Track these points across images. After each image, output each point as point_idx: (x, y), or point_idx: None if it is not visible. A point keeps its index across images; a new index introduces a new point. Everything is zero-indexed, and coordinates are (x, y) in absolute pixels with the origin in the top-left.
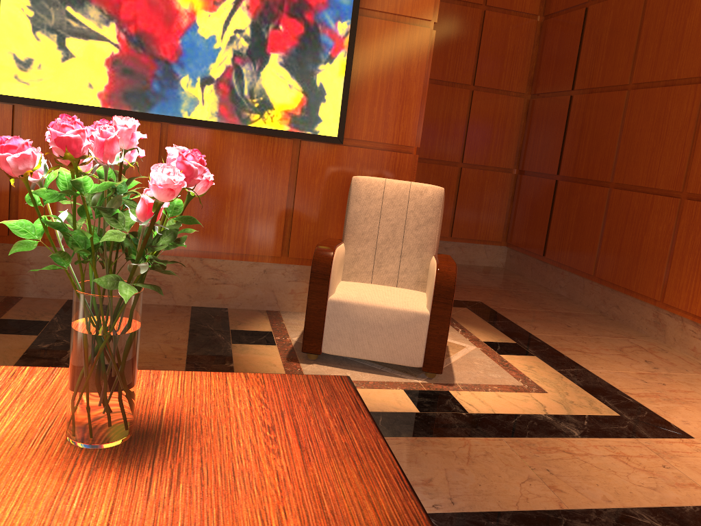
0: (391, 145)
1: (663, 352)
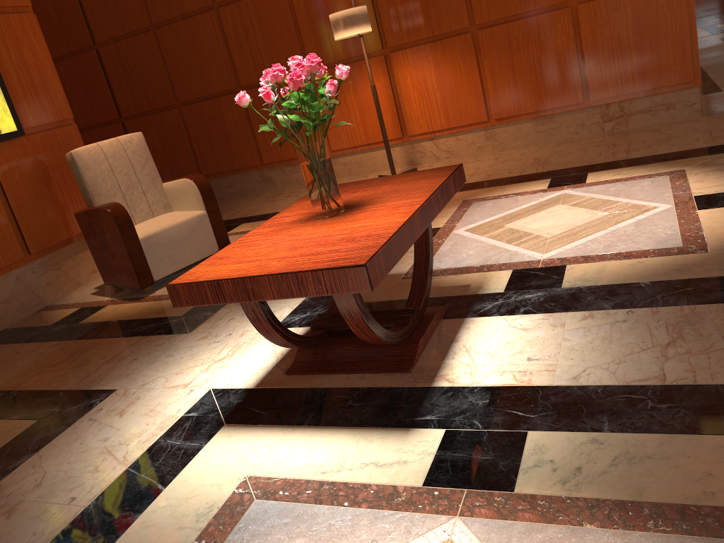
0: (55, 123)
1: (285, 191)
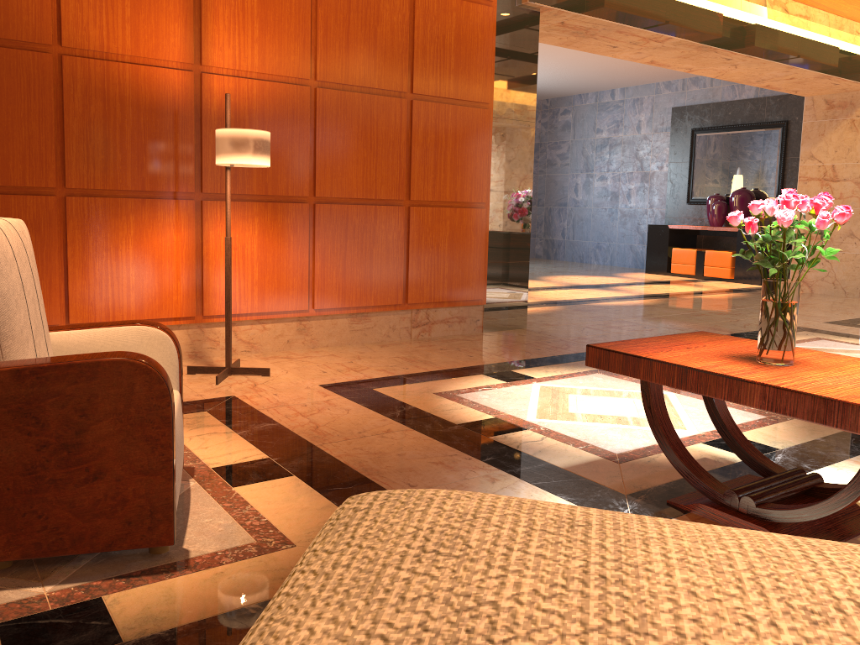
0: None
1: None
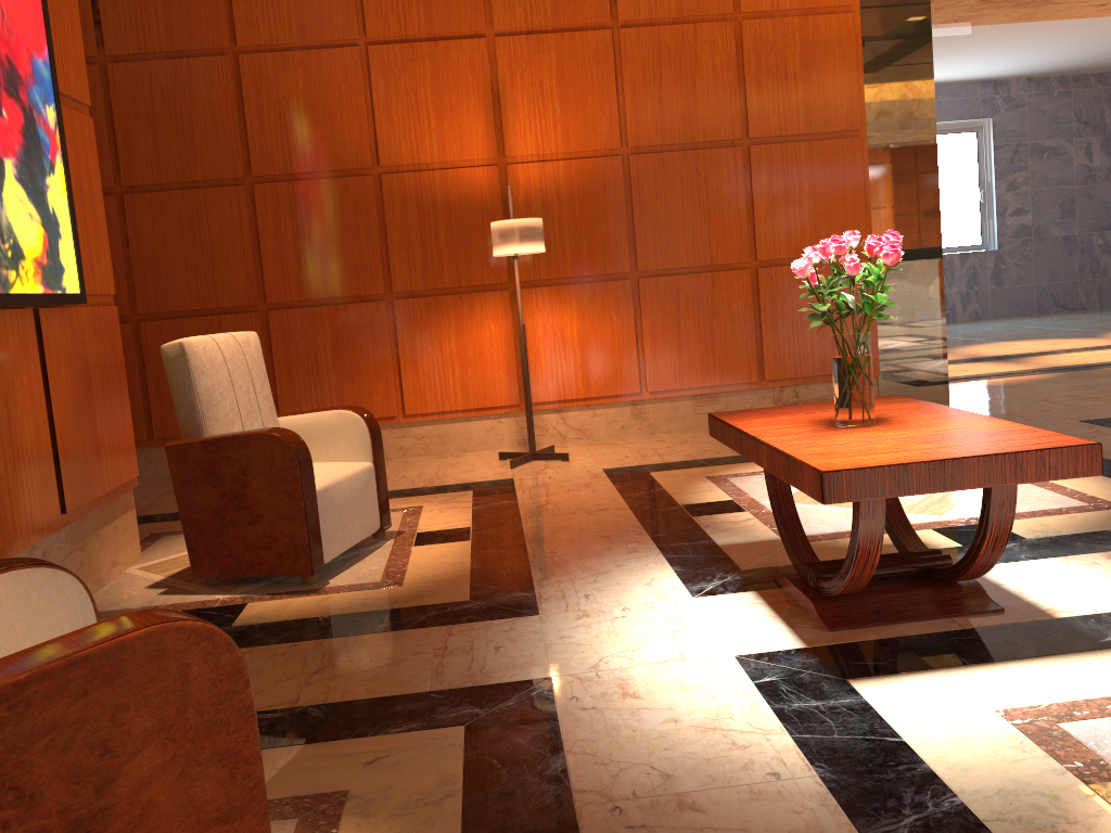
0: (97, 297)
1: None
